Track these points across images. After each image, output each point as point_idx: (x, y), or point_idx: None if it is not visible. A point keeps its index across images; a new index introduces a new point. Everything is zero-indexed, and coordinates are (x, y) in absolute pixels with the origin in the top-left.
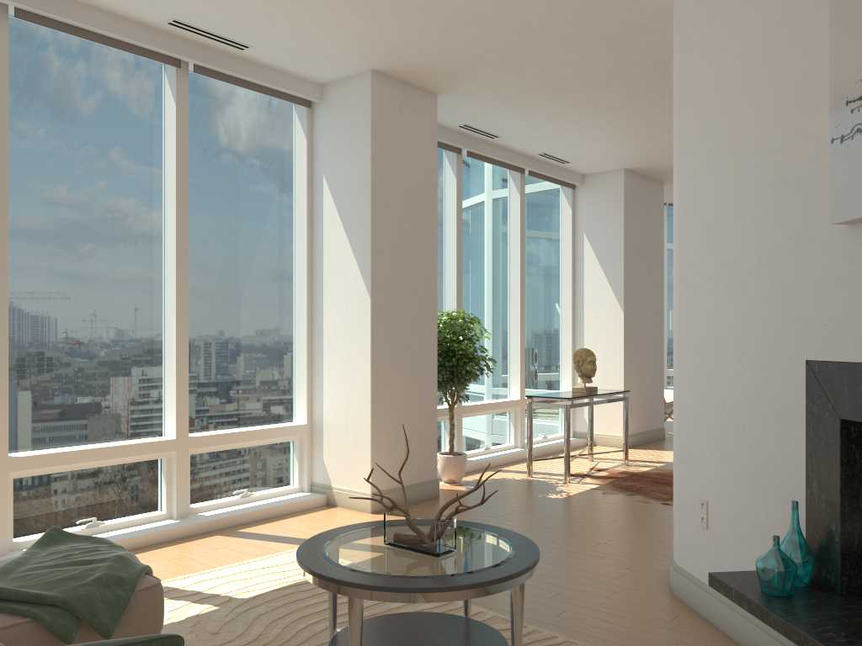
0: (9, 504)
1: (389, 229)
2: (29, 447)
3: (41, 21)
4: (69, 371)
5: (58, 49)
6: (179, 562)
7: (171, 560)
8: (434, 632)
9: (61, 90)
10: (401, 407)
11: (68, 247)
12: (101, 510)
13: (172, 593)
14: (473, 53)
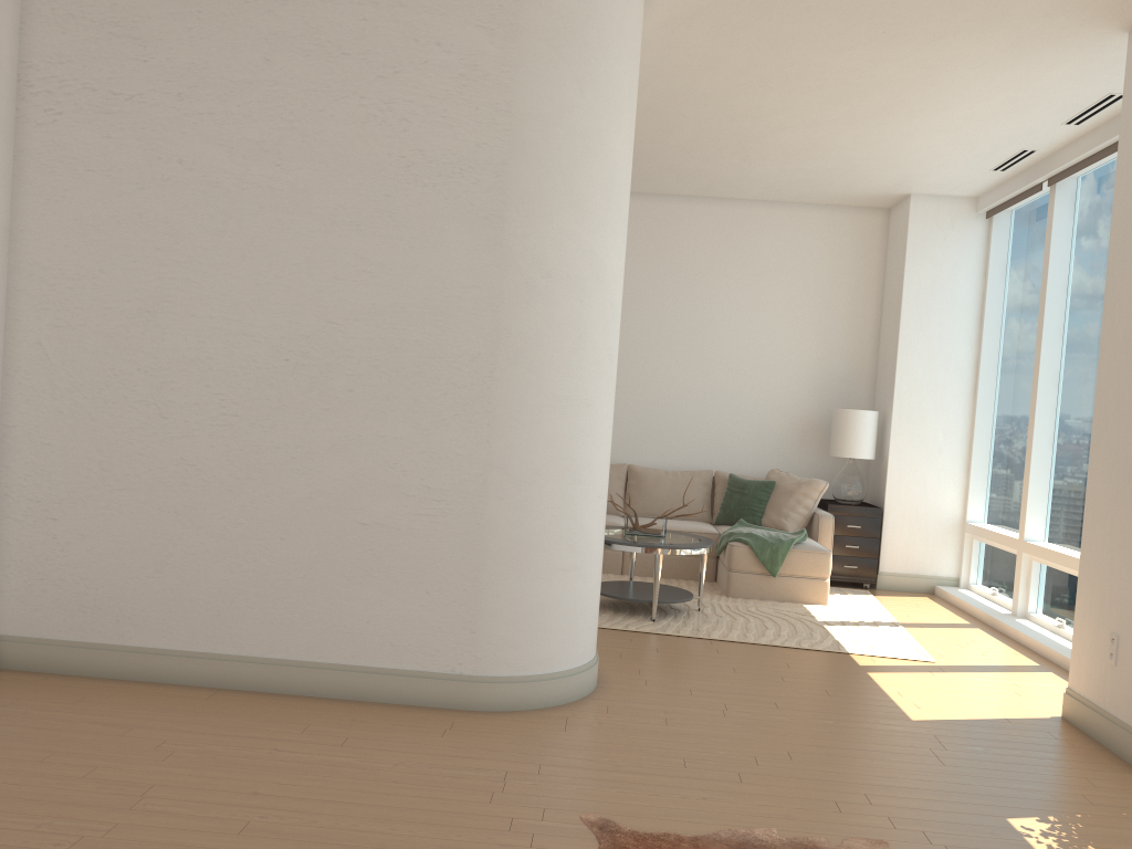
0: (1029, 580)
1: (1126, 273)
2: (1054, 542)
3: (1056, 179)
4: (1076, 479)
5: (1099, 182)
6: (954, 641)
7: (964, 642)
8: (646, 594)
9: (1097, 219)
10: (1113, 573)
11: (1086, 364)
12: (1072, 618)
13: (869, 624)
14: (981, 3)
